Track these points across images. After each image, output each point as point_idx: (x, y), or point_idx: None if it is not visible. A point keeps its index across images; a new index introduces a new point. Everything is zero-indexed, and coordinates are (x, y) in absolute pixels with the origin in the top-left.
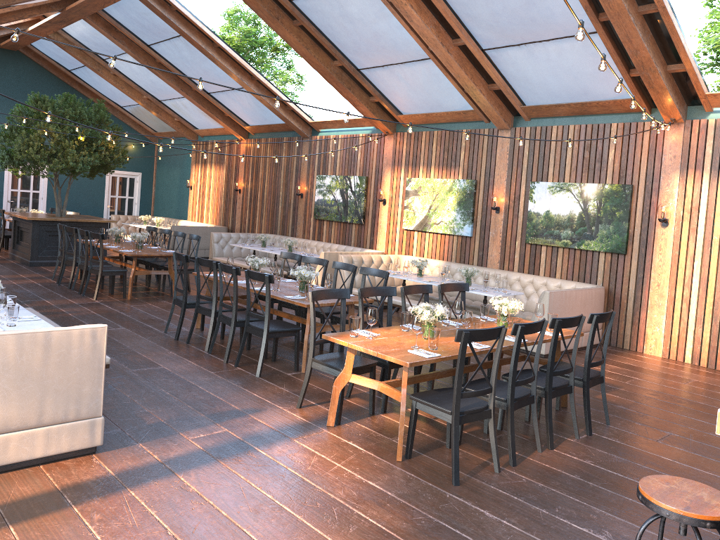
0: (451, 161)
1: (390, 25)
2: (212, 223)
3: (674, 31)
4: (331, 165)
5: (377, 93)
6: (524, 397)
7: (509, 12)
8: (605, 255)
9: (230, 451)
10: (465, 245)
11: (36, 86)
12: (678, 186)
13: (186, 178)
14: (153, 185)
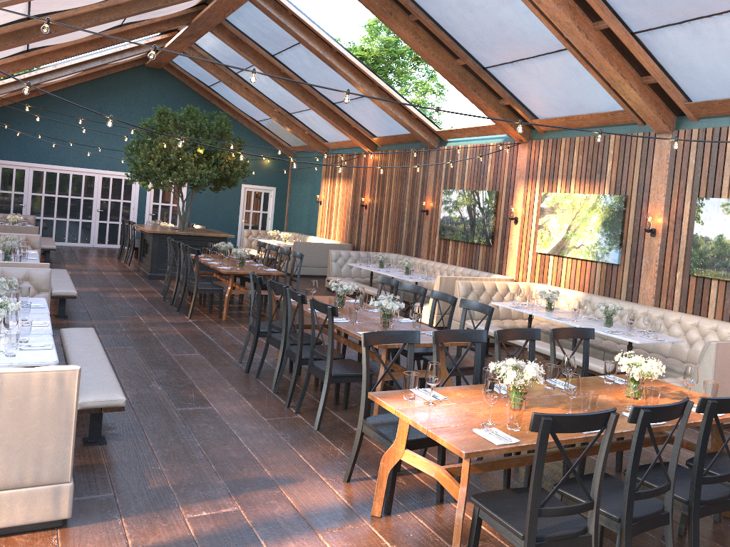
0: (595, 173)
1: (516, 11)
2: (339, 240)
3: None
4: (458, 179)
5: (507, 95)
6: (652, 516)
7: None
8: None
9: (226, 543)
10: (611, 275)
11: (178, 102)
12: None
13: (317, 193)
14: (287, 200)
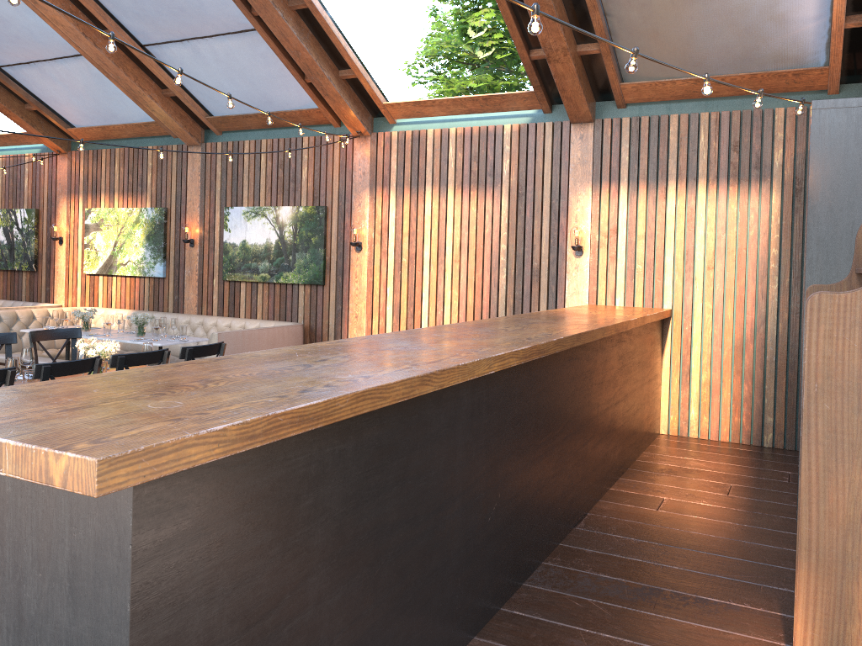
0: (137, 185)
1: (17, 8)
2: None
3: (331, 31)
4: None
5: (32, 99)
6: None
7: None
8: (304, 288)
9: None
10: (159, 289)
11: None
12: (369, 206)
13: None
14: None
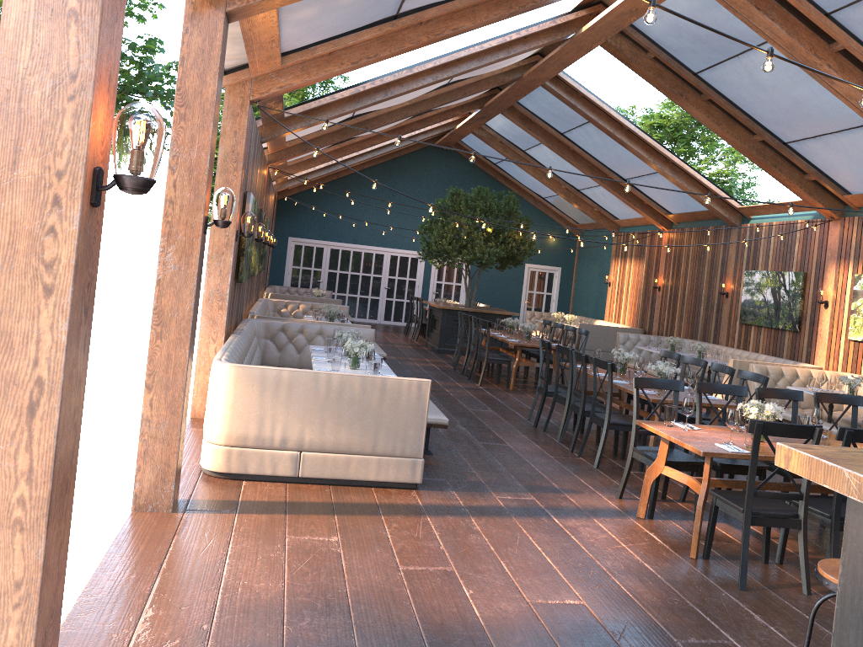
0: None
1: (811, 89)
2: (629, 325)
3: None
4: (762, 259)
5: (812, 170)
6: None
7: None
8: None
9: (526, 512)
10: None
11: (464, 180)
12: None
13: (605, 273)
14: (573, 281)
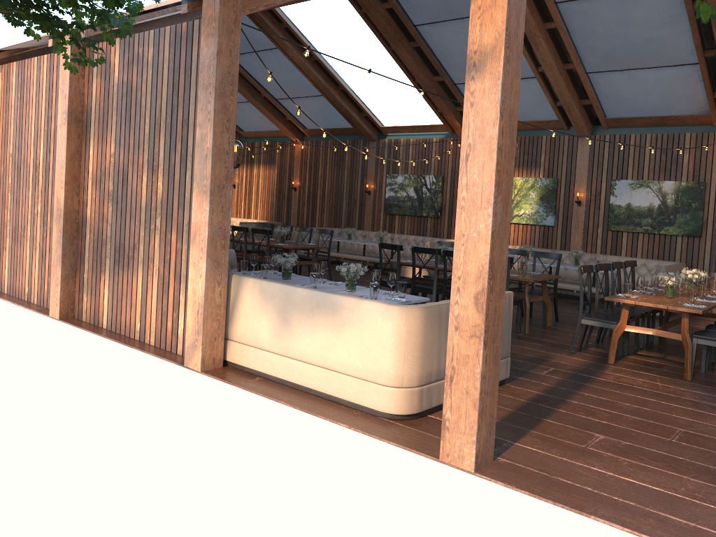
0: (531, 162)
1: None
2: (262, 219)
3: None
4: (402, 165)
5: None
6: None
7: (628, 46)
8: (681, 238)
9: (581, 379)
10: (547, 233)
11: None
12: None
13: None
14: None
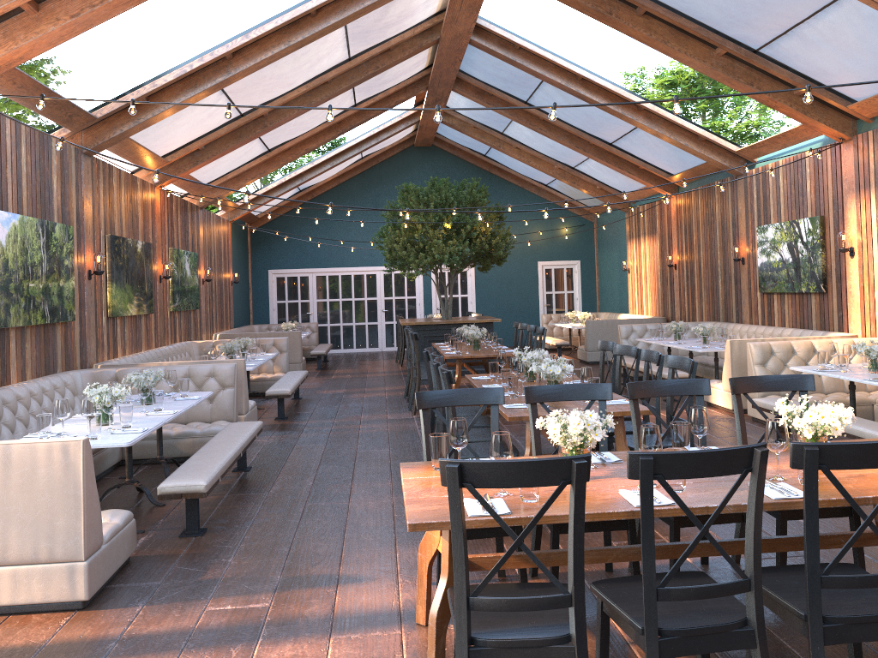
0: None
1: None
2: (652, 315)
3: None
4: (773, 208)
5: (798, 80)
6: (709, 631)
7: None
8: None
9: (220, 638)
10: None
11: (454, 179)
12: None
13: (624, 259)
14: (596, 273)
